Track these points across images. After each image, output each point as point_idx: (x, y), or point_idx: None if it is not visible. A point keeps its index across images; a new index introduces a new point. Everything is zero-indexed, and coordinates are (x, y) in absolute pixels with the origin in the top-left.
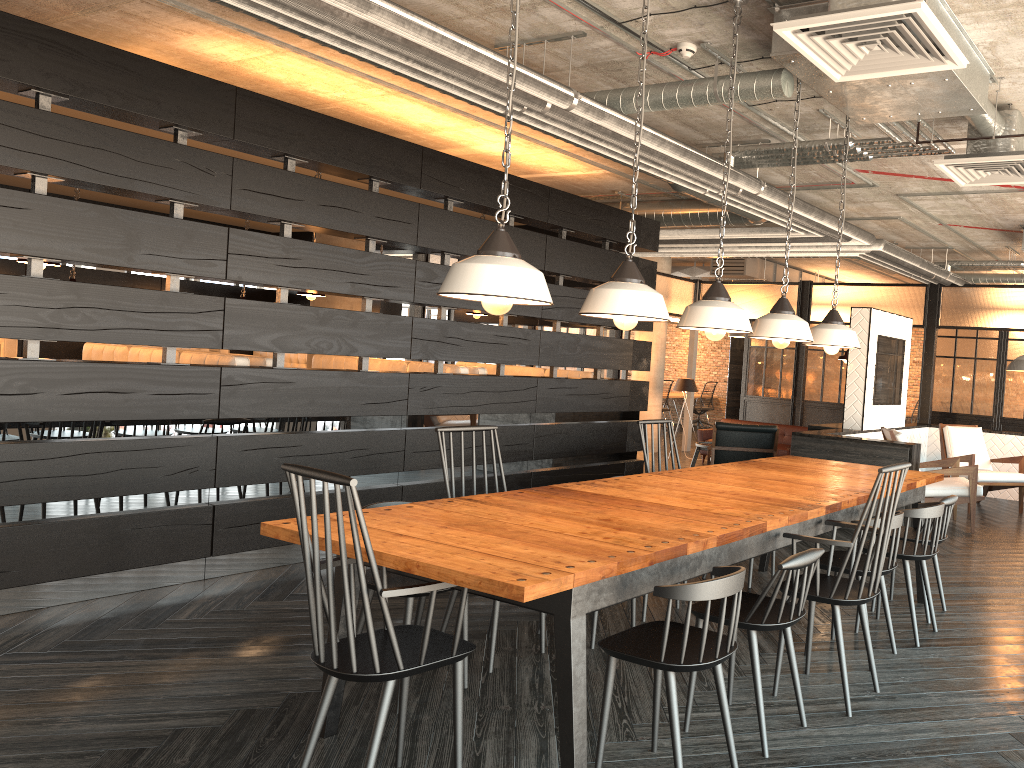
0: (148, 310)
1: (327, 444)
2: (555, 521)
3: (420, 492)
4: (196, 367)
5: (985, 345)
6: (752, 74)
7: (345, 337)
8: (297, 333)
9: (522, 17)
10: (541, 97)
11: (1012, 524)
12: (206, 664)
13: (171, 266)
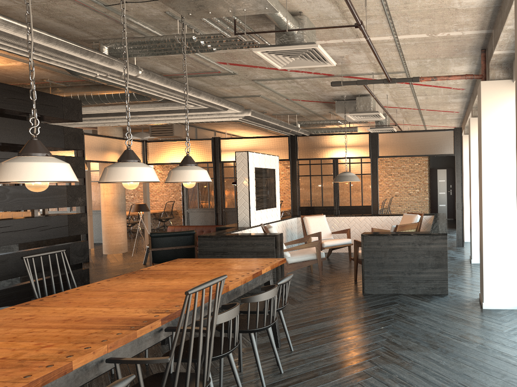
0: None
1: None
2: None
3: None
4: None
5: (326, 167)
6: None
7: None
8: None
9: None
10: None
11: (345, 269)
12: None
13: None
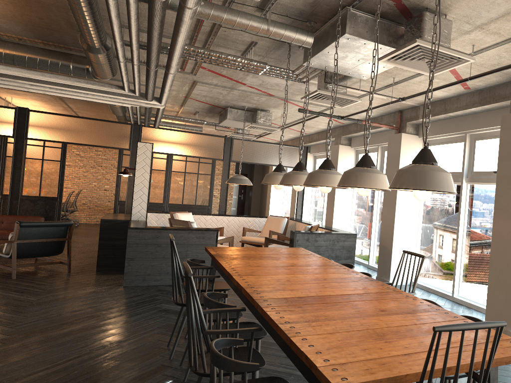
0: None
1: None
2: (382, 319)
3: None
4: None
5: (158, 162)
6: (294, 27)
7: None
8: None
9: None
10: None
11: None
12: None
13: None
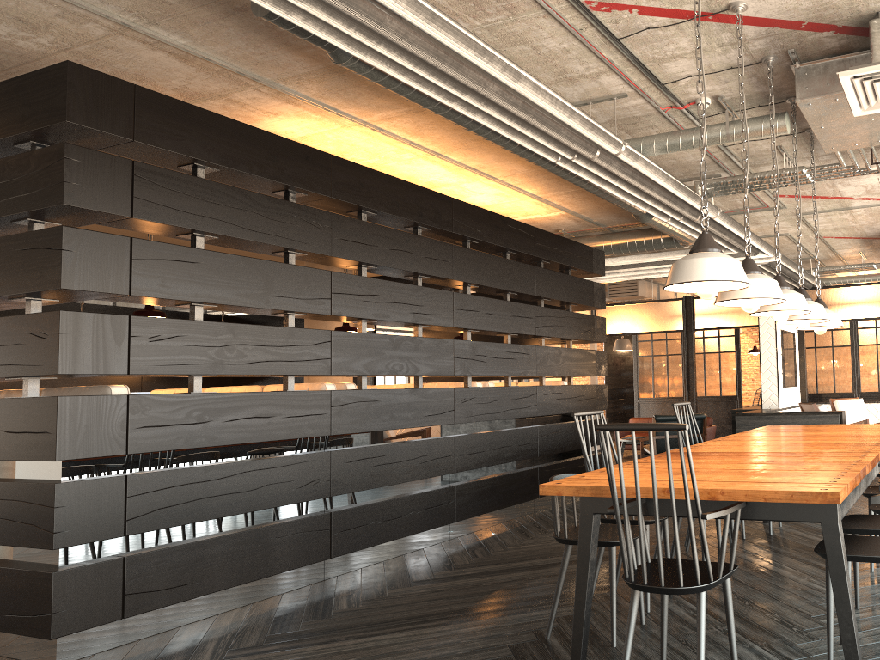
0: (281, 344)
1: (403, 452)
2: (739, 465)
3: (466, 490)
4: (314, 391)
5: (839, 335)
6: (759, 118)
7: (411, 359)
8: (379, 358)
9: (582, 84)
10: (603, 145)
11: None
12: (412, 635)
13: (295, 306)
